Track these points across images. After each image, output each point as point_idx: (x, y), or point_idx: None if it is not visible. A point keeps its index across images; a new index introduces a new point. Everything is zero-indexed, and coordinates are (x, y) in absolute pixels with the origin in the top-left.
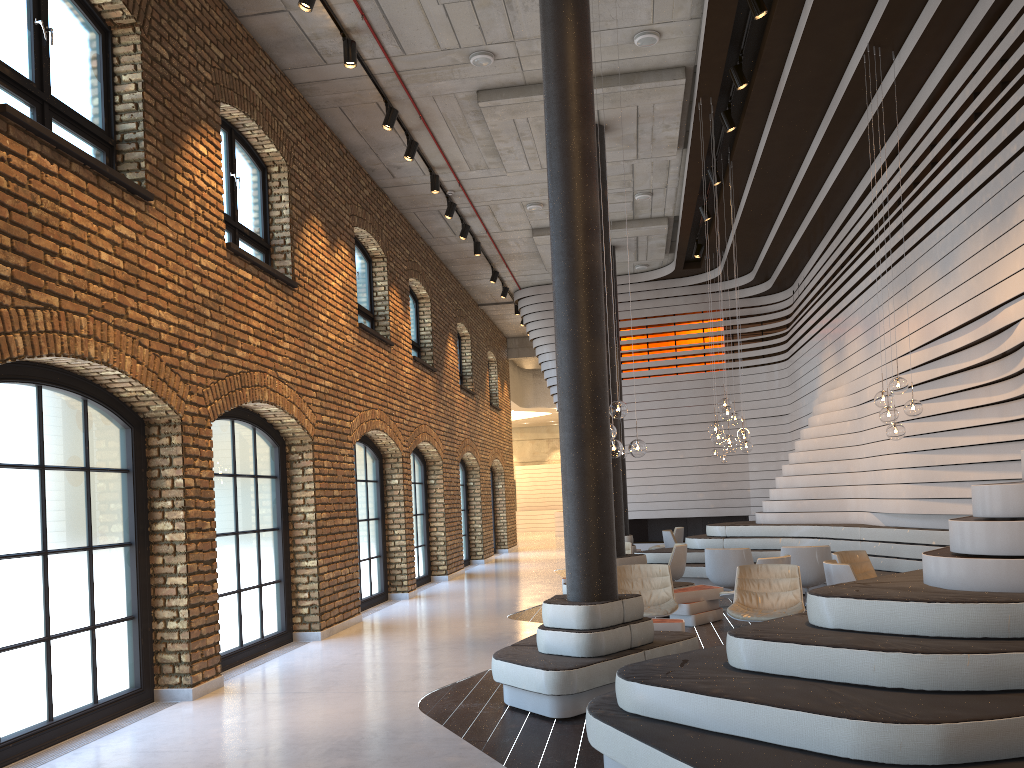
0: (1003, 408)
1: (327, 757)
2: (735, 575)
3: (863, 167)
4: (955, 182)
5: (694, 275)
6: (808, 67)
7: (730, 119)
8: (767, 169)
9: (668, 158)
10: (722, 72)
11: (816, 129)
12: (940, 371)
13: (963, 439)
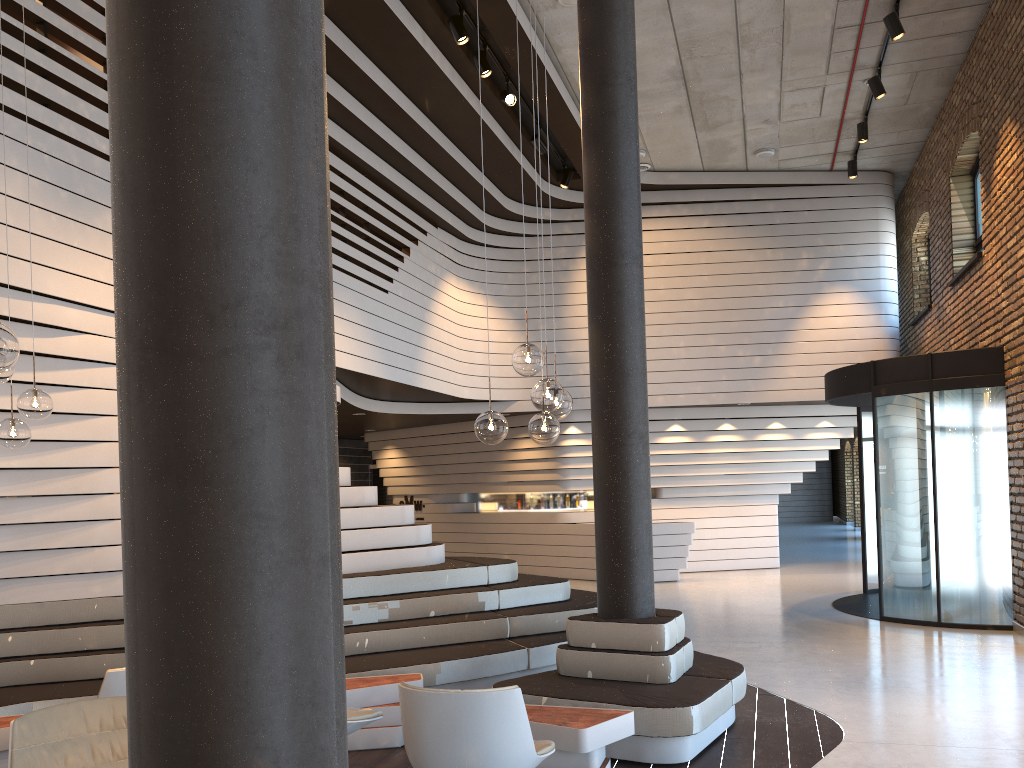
0: None
1: (854, 677)
2: None
3: None
4: None
5: None
6: None
7: None
8: None
9: None
10: None
11: None
12: None
13: None
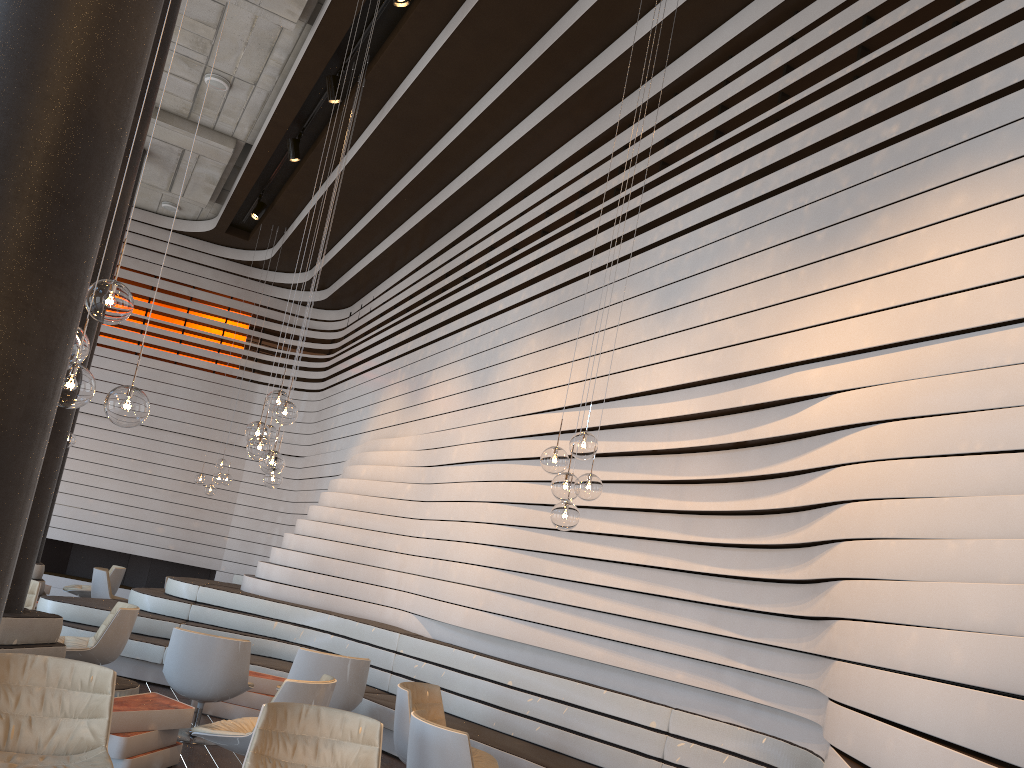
0: (693, 522)
1: None
2: (215, 682)
3: (530, 161)
4: (725, 181)
5: (236, 248)
6: None
7: None
8: (408, 113)
9: (283, 23)
10: None
11: (501, 75)
12: (604, 446)
13: (604, 550)
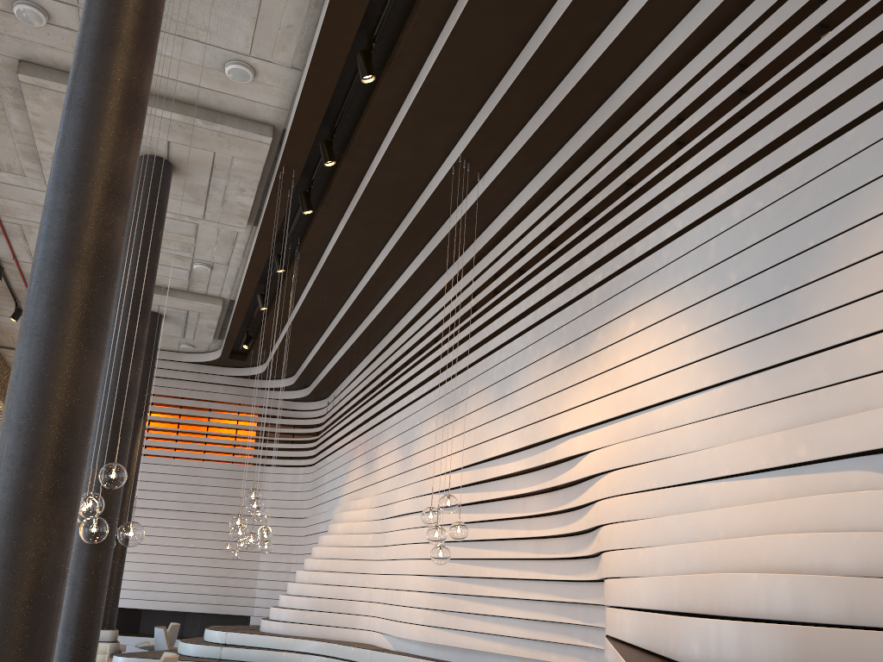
0: (541, 544)
1: None
2: None
3: (421, 290)
4: (523, 308)
5: (238, 367)
6: (397, 165)
7: (309, 201)
8: (332, 270)
9: (237, 229)
10: (312, 143)
11: (387, 240)
12: (480, 496)
13: (493, 570)
